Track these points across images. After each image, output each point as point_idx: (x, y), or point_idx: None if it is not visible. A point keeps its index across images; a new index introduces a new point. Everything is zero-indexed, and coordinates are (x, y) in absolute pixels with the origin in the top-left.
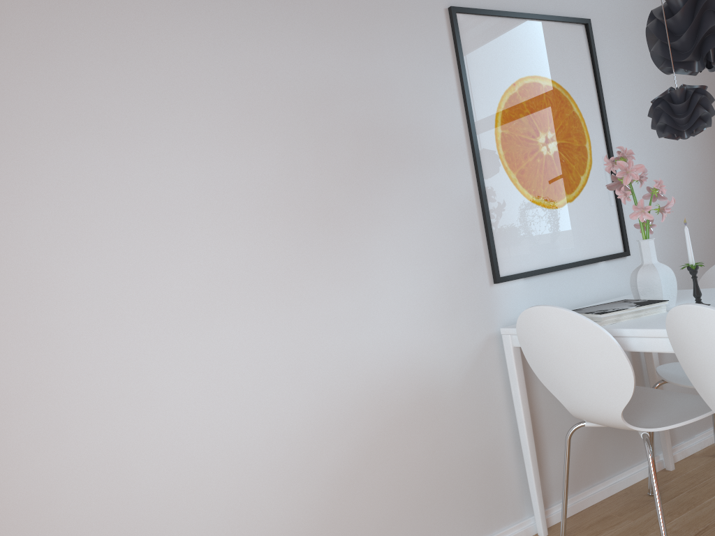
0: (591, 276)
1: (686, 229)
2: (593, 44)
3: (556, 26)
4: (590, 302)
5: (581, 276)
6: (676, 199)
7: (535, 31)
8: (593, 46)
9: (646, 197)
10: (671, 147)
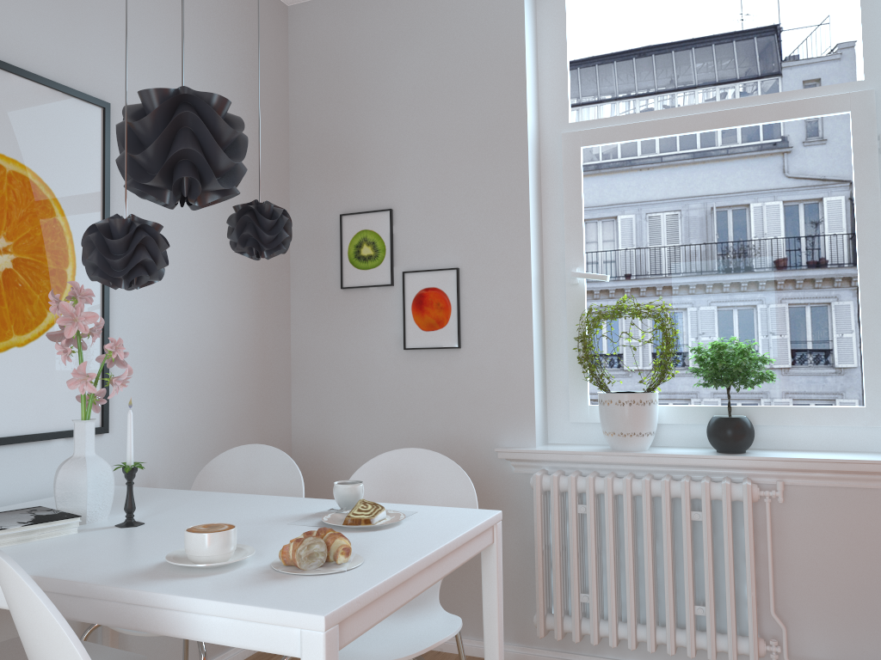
0: (34, 459)
1: (130, 415)
2: (109, 137)
3: (51, 94)
4: (24, 499)
5: (17, 459)
6: (197, 363)
7: (9, 90)
8: (108, 140)
9: (102, 359)
10: (203, 296)
